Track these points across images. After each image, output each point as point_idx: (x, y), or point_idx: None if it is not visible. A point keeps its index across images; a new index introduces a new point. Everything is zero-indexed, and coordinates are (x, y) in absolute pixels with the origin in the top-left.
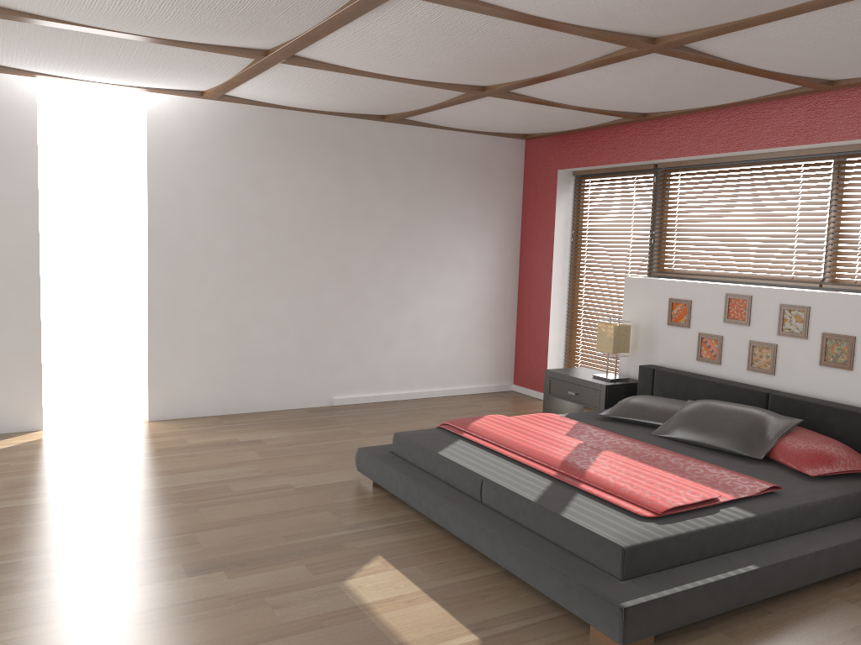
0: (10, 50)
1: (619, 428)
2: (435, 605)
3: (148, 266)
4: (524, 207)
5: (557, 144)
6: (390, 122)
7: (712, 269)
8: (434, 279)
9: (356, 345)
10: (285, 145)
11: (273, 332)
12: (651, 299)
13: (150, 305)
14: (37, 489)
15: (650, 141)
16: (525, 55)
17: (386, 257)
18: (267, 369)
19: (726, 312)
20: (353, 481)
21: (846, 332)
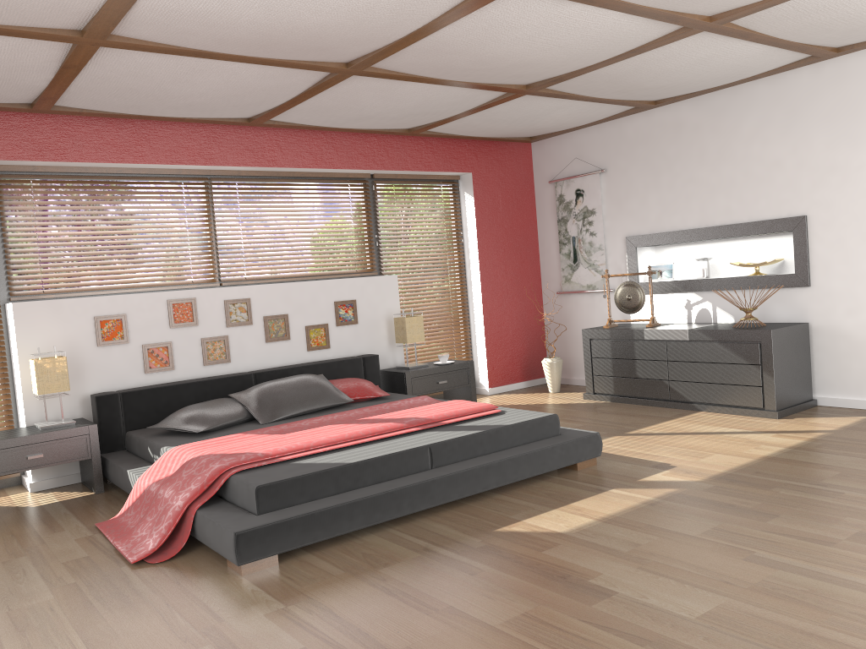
0: None
1: (239, 431)
2: (577, 503)
3: None
4: None
5: None
6: None
7: (102, 283)
8: None
9: None
10: None
11: None
12: (65, 322)
13: None
14: None
15: (5, 137)
16: (327, 43)
17: None
18: None
19: (172, 318)
20: (254, 578)
21: (280, 312)
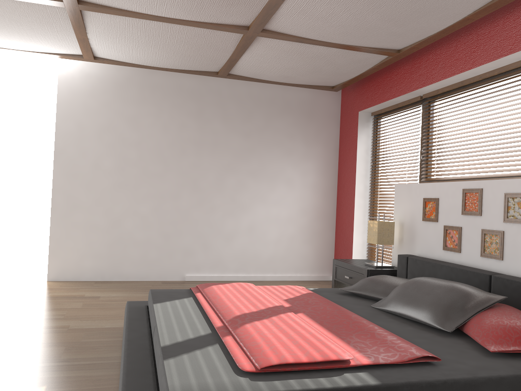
0: None
1: (347, 300)
2: None
3: (53, 174)
4: (340, 142)
5: (358, 93)
6: (225, 77)
7: (462, 173)
8: (267, 193)
9: (204, 238)
10: (154, 96)
11: (141, 224)
12: (411, 200)
13: (53, 200)
14: None
15: (413, 76)
16: None
17: (228, 175)
18: (135, 250)
19: (463, 205)
20: (119, 328)
21: None
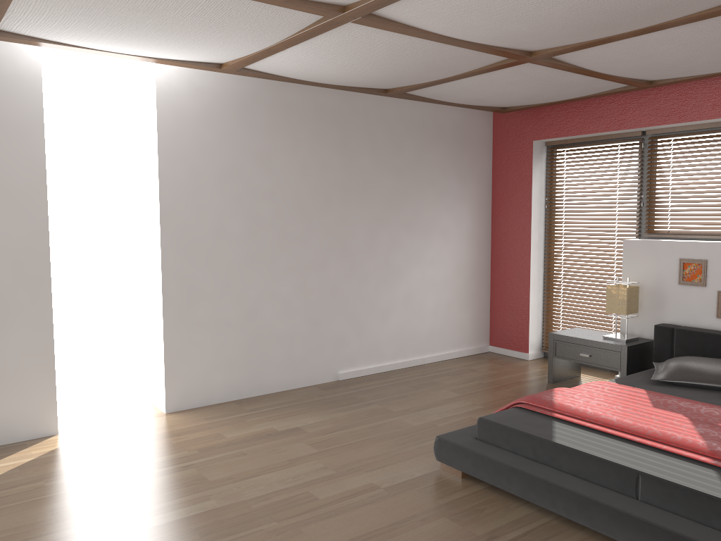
0: (43, 8)
1: (684, 394)
2: None
3: (161, 250)
4: (494, 177)
5: (532, 117)
6: (390, 96)
7: (716, 228)
8: (422, 249)
9: (357, 318)
10: (288, 121)
11: (282, 311)
12: (656, 260)
13: (165, 291)
14: (96, 518)
15: (643, 109)
16: (644, 6)
17: (380, 230)
18: (278, 348)
19: None
20: (435, 473)
21: None
